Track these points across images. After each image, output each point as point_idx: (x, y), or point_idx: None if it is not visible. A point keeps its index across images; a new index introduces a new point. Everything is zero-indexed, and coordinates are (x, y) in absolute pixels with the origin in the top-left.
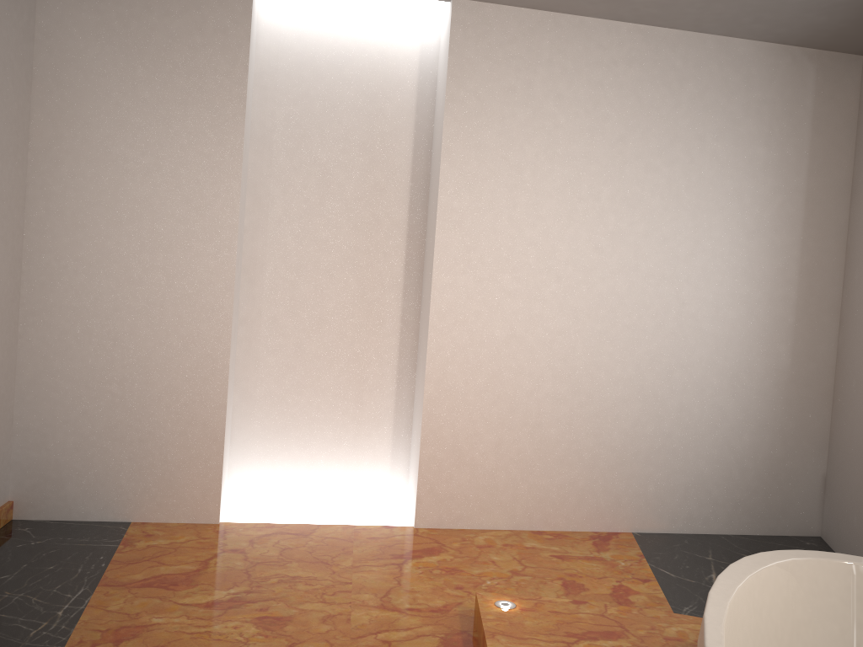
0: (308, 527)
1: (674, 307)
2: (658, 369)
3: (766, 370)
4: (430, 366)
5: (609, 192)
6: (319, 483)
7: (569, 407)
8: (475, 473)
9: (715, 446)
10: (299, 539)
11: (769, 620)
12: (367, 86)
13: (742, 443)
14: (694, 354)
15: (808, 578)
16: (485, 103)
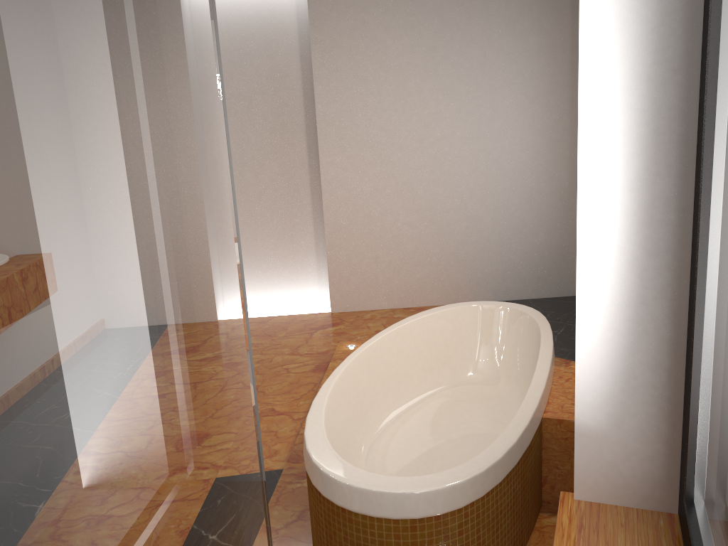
0: (267, 318)
1: (482, 157)
2: (476, 198)
3: (552, 190)
4: (326, 215)
5: (429, 86)
6: (276, 292)
7: (418, 230)
8: (364, 277)
9: (521, 244)
10: (260, 325)
11: (441, 336)
12: (265, 37)
13: (539, 240)
14: (500, 185)
15: (470, 315)
16: (337, 40)
